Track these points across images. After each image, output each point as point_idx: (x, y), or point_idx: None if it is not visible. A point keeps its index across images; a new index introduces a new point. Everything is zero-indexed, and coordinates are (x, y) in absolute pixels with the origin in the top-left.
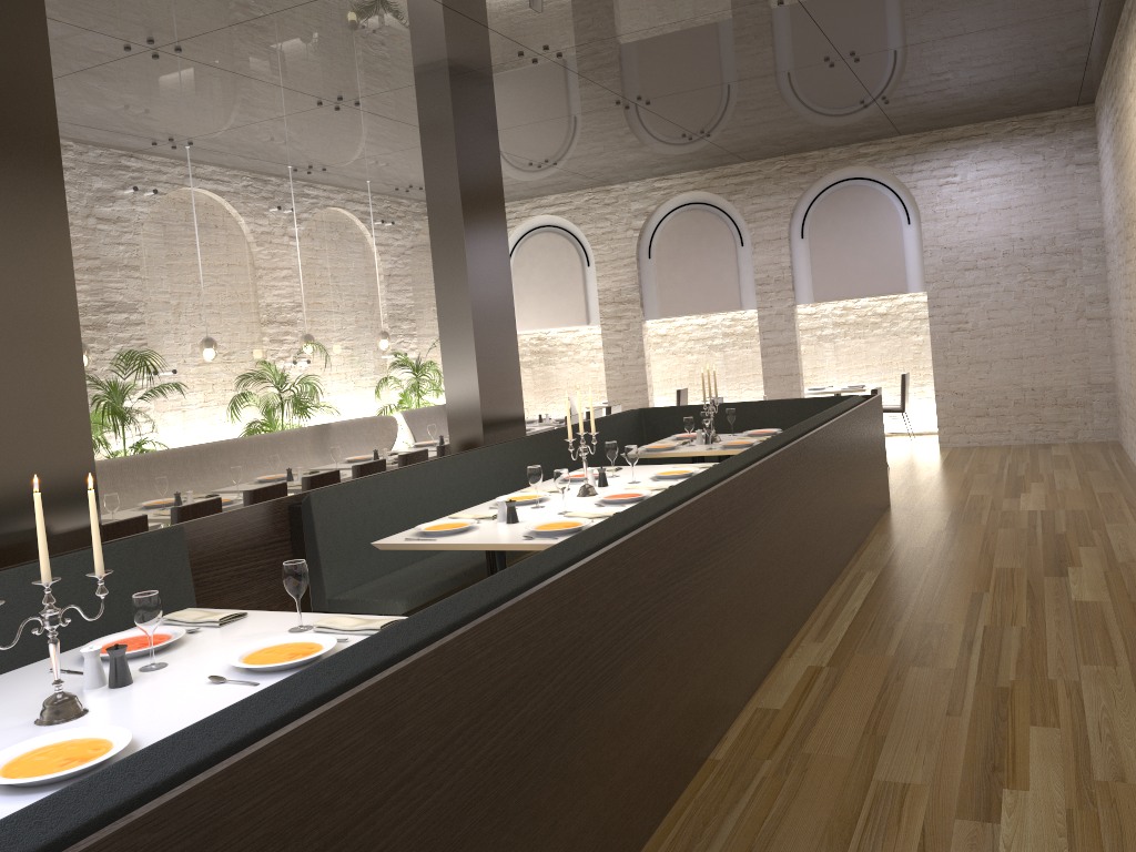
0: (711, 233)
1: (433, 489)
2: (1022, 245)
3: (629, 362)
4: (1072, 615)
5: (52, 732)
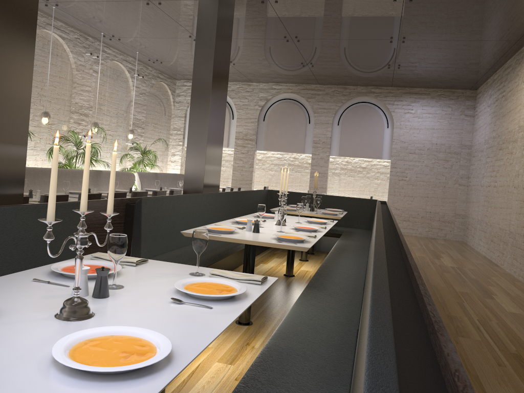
0: (296, 114)
1: (191, 209)
2: (436, 146)
3: (245, 169)
4: (514, 319)
5: (92, 328)
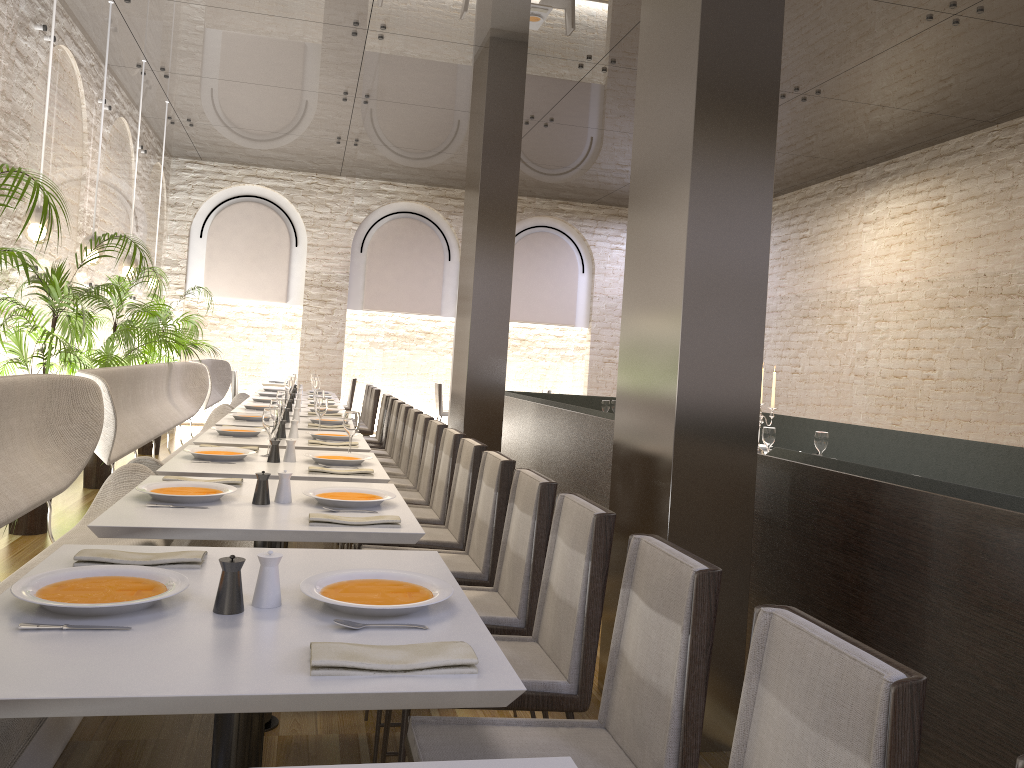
0: (425, 243)
1: None
2: None
3: (327, 345)
4: None
5: None
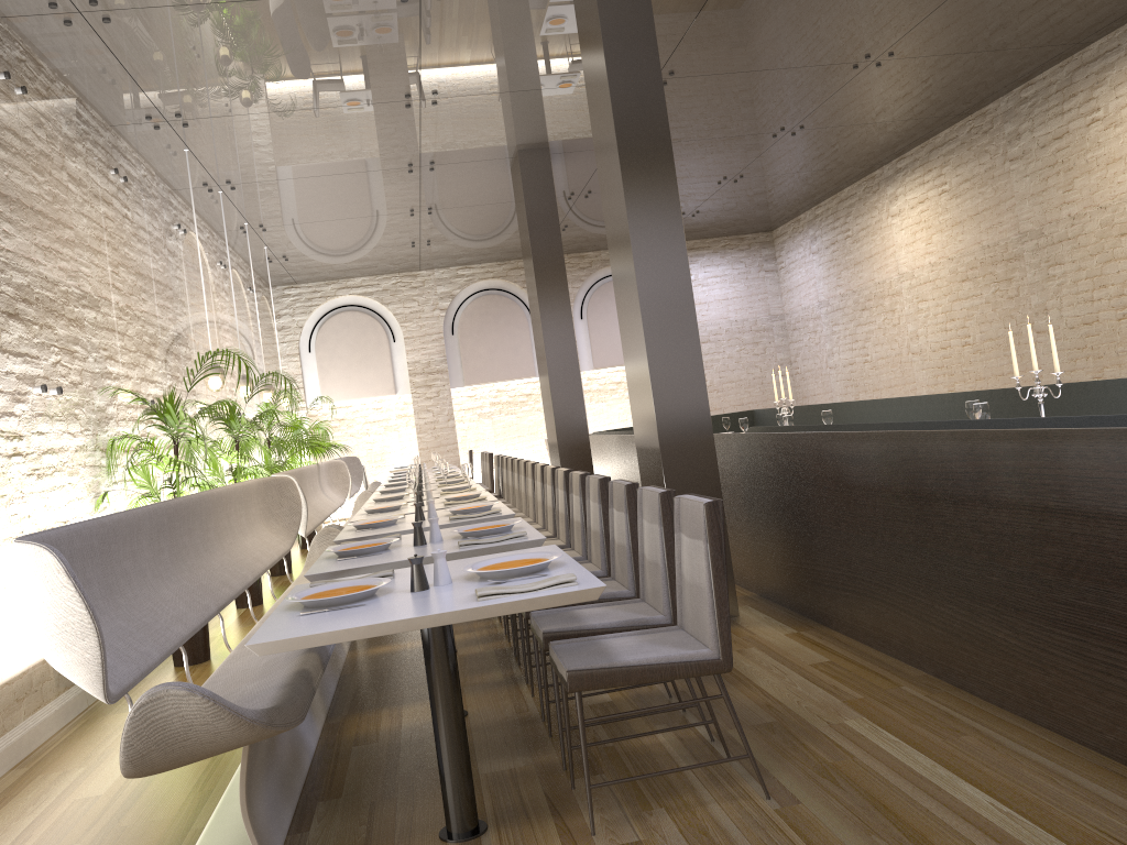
0: (508, 314)
1: None
2: (737, 325)
3: (440, 425)
4: None
5: None
